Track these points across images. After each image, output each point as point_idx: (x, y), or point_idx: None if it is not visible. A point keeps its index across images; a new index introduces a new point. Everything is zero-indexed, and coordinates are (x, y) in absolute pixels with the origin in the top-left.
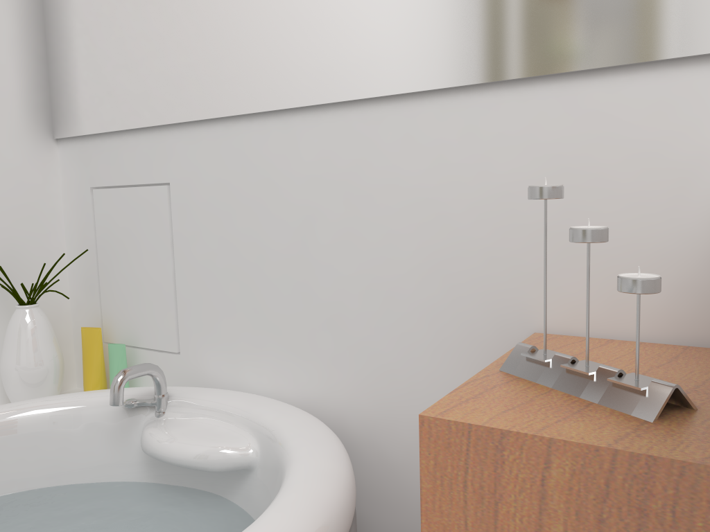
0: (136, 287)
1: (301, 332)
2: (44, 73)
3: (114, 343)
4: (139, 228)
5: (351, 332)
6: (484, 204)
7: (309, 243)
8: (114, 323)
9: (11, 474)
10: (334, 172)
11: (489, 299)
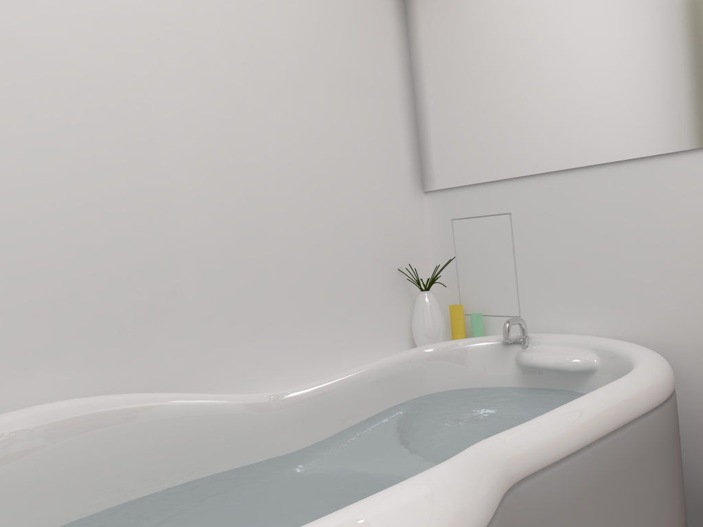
0: (486, 278)
1: (611, 295)
2: (418, 153)
3: (474, 313)
4: (488, 242)
5: (647, 293)
6: None
7: (614, 242)
8: (469, 302)
9: (446, 379)
10: (630, 199)
11: None
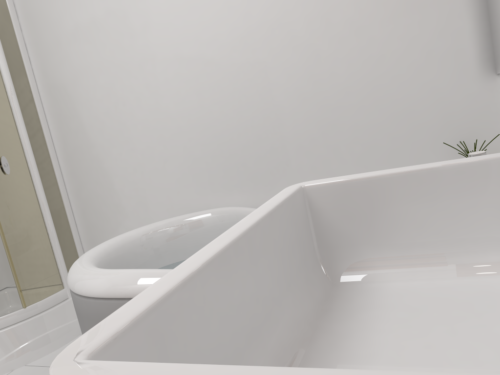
0: None
1: None
2: (489, 41)
3: None
4: None
5: None
6: None
7: None
8: None
9: None
10: None
11: None
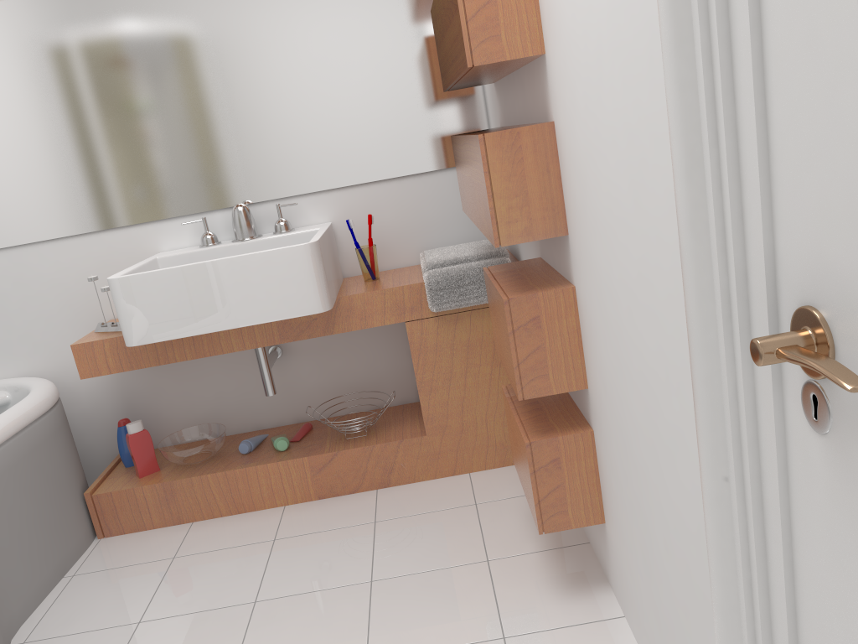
0: None
1: (12, 346)
2: None
3: None
4: None
5: (37, 340)
6: (79, 278)
7: (6, 307)
8: None
9: None
10: (10, 276)
11: (91, 312)
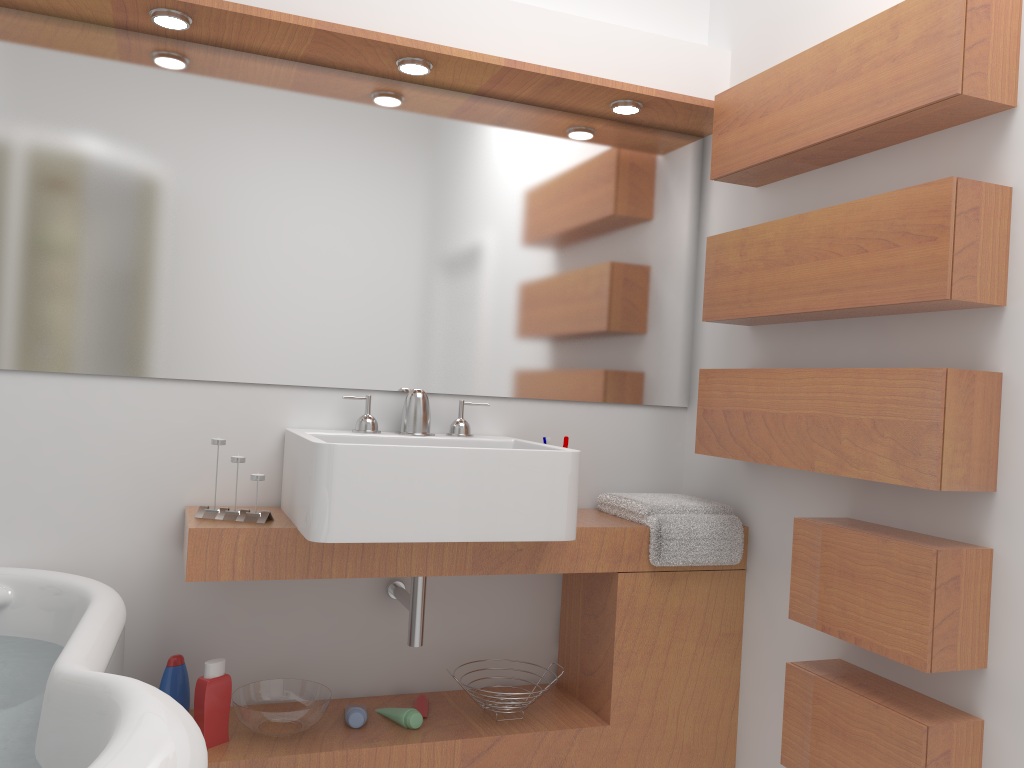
0: None
1: (16, 518)
2: None
3: None
4: None
5: (61, 515)
6: (160, 439)
7: (30, 458)
8: None
9: None
10: (57, 414)
11: (160, 490)
